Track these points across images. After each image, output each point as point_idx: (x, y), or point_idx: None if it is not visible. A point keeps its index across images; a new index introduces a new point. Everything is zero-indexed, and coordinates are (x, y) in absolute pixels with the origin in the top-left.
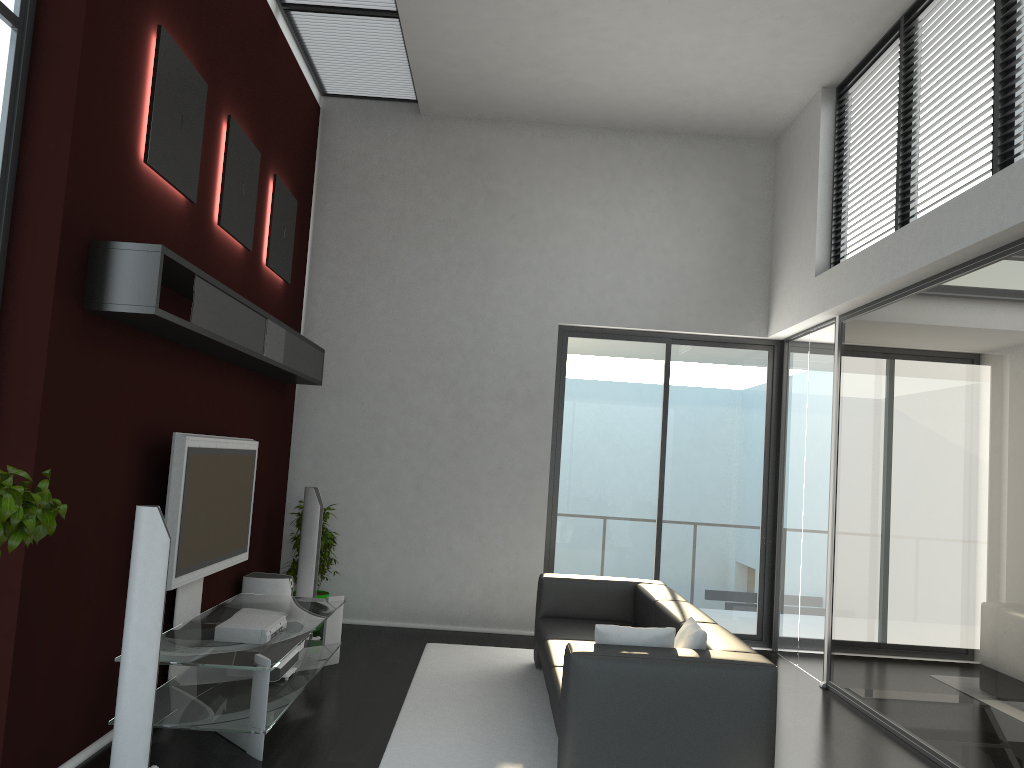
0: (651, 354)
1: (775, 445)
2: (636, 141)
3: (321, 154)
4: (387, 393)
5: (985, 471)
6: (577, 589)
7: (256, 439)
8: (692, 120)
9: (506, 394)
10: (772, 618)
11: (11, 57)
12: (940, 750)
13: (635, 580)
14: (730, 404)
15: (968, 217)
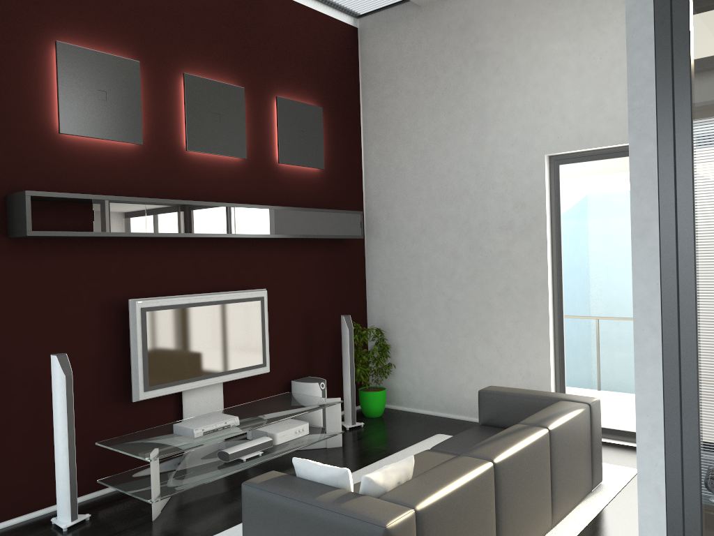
0: None
1: None
2: None
3: (361, 63)
4: (420, 236)
5: None
6: (507, 402)
7: (300, 284)
8: None
9: (506, 225)
10: None
11: None
12: None
13: (562, 397)
14: None
15: None
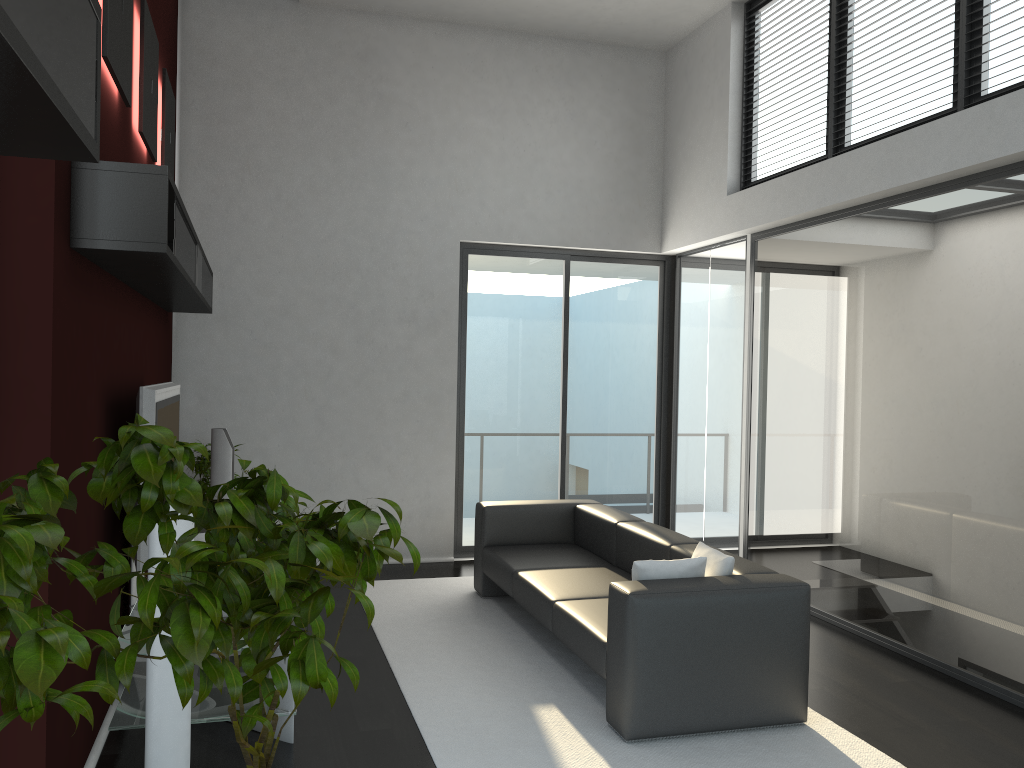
0: (551, 271)
1: (667, 358)
2: (532, 46)
3: (183, 43)
4: (279, 319)
5: (943, 386)
6: (519, 515)
7: (156, 379)
8: (592, 27)
9: (409, 316)
10: (668, 522)
11: None
12: (888, 635)
13: (573, 501)
14: (626, 320)
15: (937, 147)
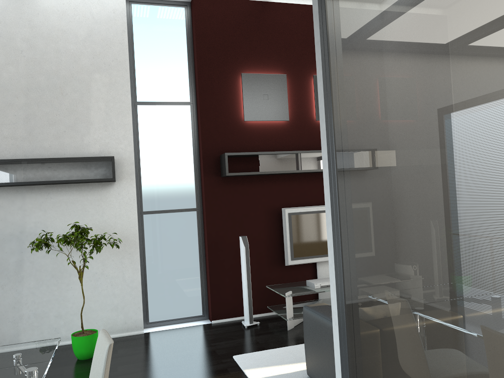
0: None
1: None
2: None
3: None
4: None
5: None
6: None
7: None
8: None
9: None
10: None
11: (189, 113)
12: None
13: None
14: None
15: None
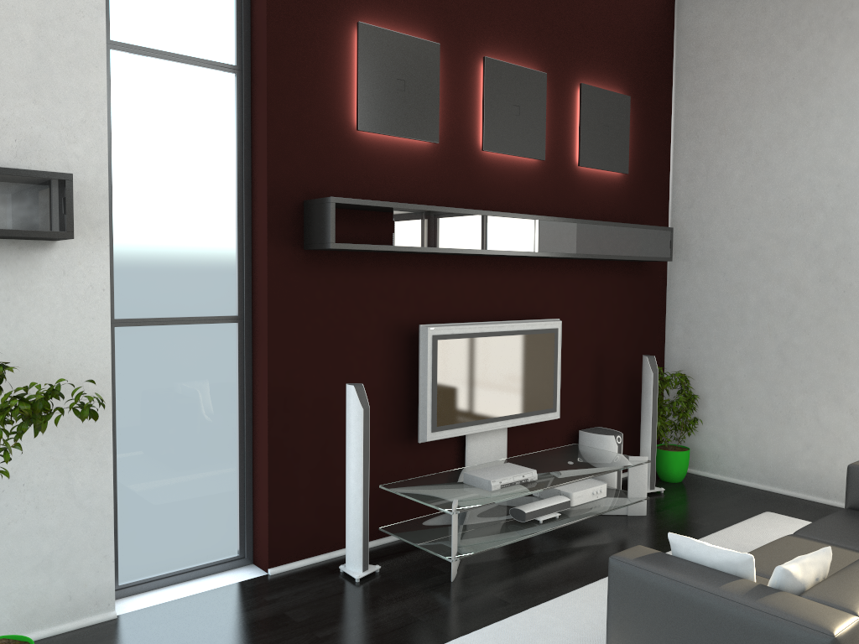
0: None
1: None
2: None
3: (677, 39)
4: (747, 261)
5: None
6: None
7: (593, 315)
8: None
9: None
10: None
11: (234, 94)
12: None
13: None
14: None
15: None
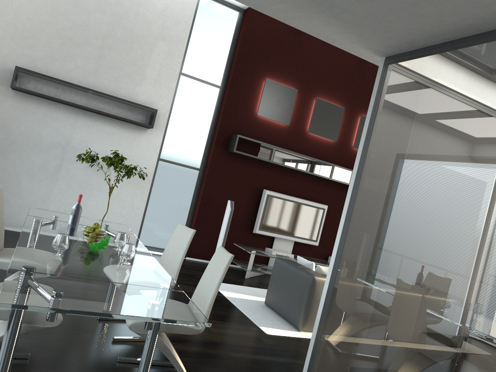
0: None
1: None
2: None
3: None
4: None
5: None
6: None
7: None
8: None
9: None
10: None
11: (217, 95)
12: None
13: None
14: None
15: None
